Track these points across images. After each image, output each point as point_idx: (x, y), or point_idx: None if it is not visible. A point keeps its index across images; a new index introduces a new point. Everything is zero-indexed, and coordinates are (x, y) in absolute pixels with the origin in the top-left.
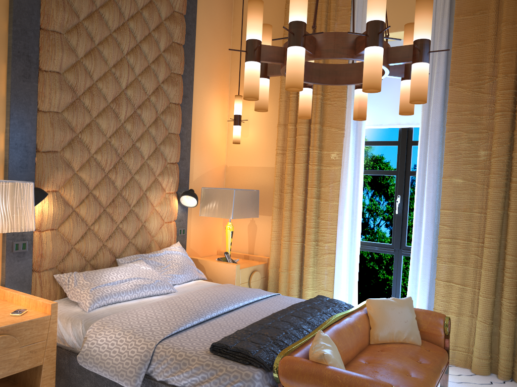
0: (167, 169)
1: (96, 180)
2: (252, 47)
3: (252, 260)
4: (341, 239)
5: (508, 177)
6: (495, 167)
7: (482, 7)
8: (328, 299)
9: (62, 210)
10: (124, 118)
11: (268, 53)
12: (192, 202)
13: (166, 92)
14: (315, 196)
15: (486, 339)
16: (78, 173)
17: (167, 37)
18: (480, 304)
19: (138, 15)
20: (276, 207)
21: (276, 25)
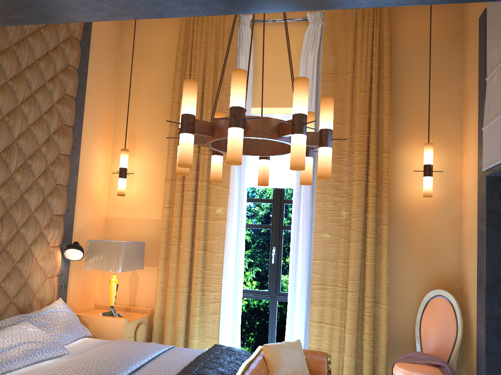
0: (53, 221)
1: None
2: (188, 121)
3: (135, 312)
4: (226, 288)
5: (364, 233)
6: (355, 225)
7: (340, 98)
8: (226, 347)
9: None
10: (15, 169)
11: (200, 126)
12: (76, 255)
13: (56, 143)
14: (202, 248)
15: (352, 370)
16: None
17: (61, 89)
18: (347, 340)
19: (34, 65)
20: (163, 259)
21: (163, 88)
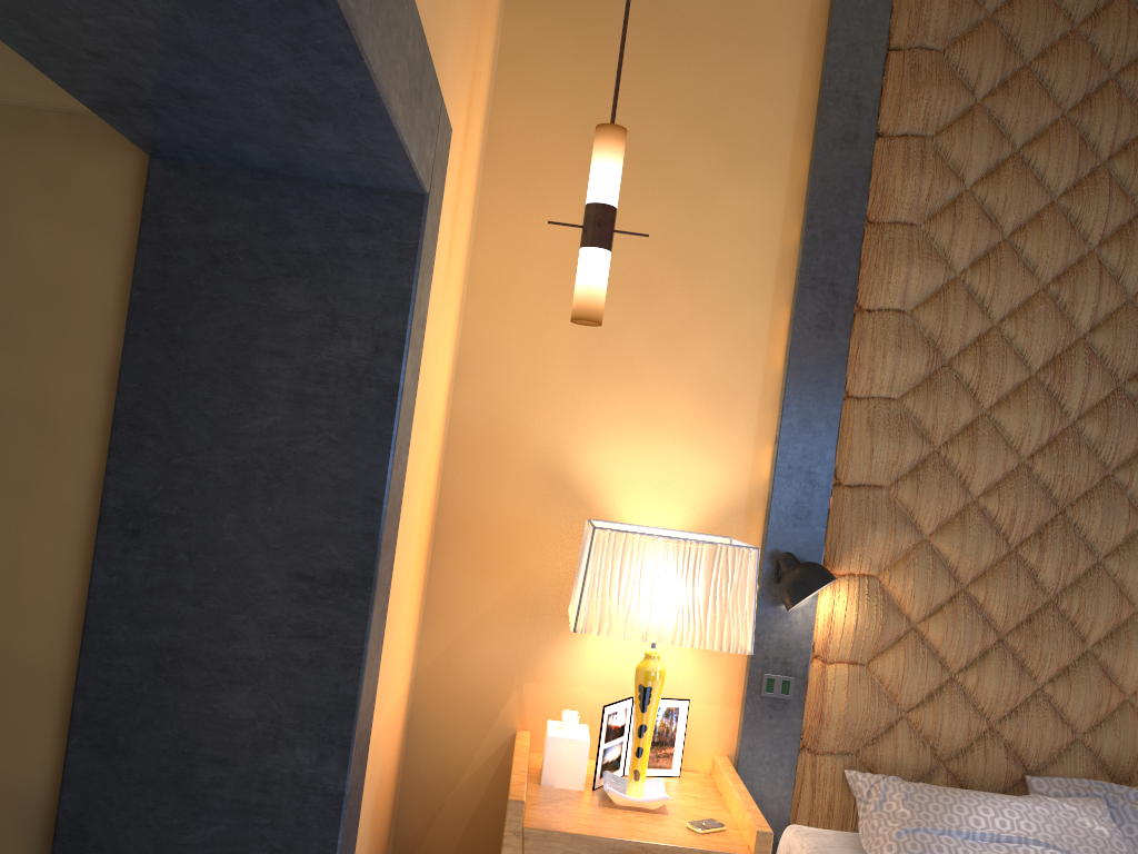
0: None
1: (977, 560)
2: None
3: None
4: None
5: None
6: None
7: None
8: None
9: (879, 623)
10: (1079, 408)
11: None
12: None
13: None
14: None
15: None
16: (931, 540)
17: None
18: None
19: None
20: None
21: None
